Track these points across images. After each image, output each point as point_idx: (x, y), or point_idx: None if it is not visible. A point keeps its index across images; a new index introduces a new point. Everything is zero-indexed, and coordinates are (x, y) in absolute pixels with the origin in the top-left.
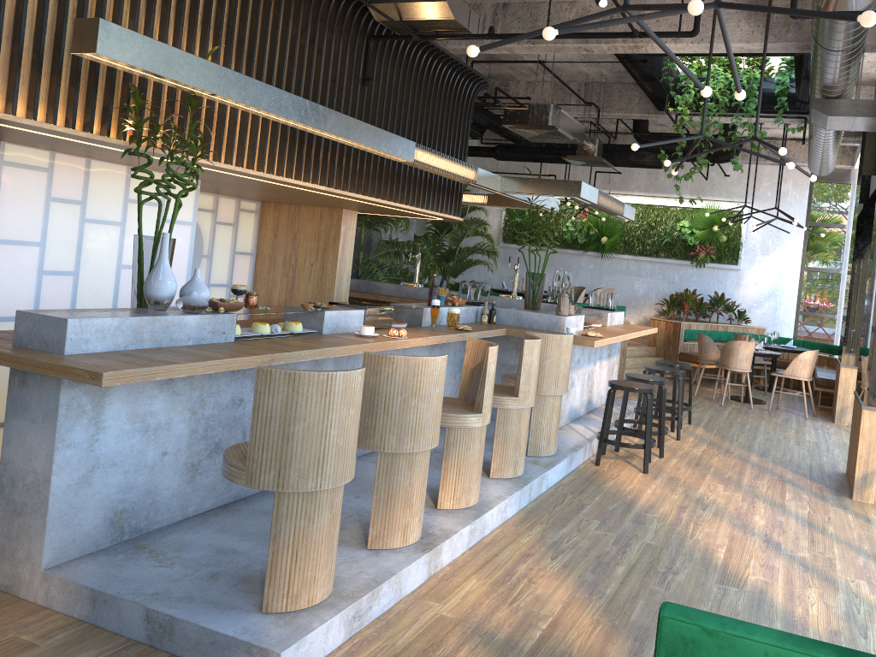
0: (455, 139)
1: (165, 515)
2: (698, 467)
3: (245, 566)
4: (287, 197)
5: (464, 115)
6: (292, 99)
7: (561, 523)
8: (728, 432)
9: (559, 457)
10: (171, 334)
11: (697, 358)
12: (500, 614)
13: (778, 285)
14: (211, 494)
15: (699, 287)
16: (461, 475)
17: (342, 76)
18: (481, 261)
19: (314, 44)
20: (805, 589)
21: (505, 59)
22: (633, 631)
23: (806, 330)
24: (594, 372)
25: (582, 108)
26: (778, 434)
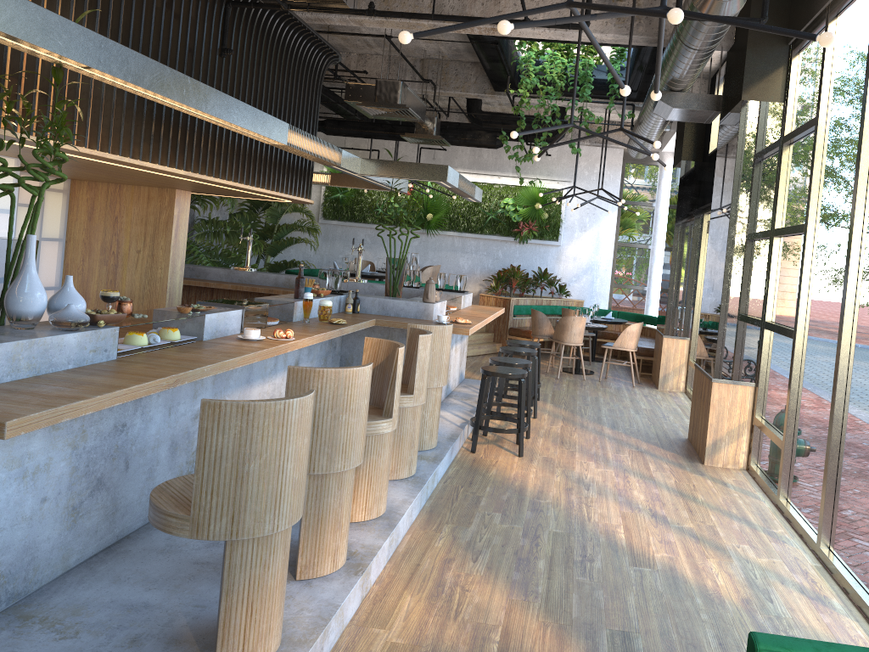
0: (307, 117)
1: (45, 571)
2: (564, 445)
3: (168, 622)
4: (117, 177)
5: (315, 90)
6: (174, 76)
7: (466, 520)
8: (575, 406)
9: (441, 449)
10: (50, 359)
11: (527, 332)
12: (450, 632)
13: (594, 260)
14: (94, 537)
15: (522, 263)
16: (373, 484)
17: (200, 45)
18: (303, 239)
19: (172, 8)
20: (705, 561)
21: (340, 29)
22: (581, 629)
23: (619, 301)
24: (452, 356)
25: (417, 84)
26: (617, 404)
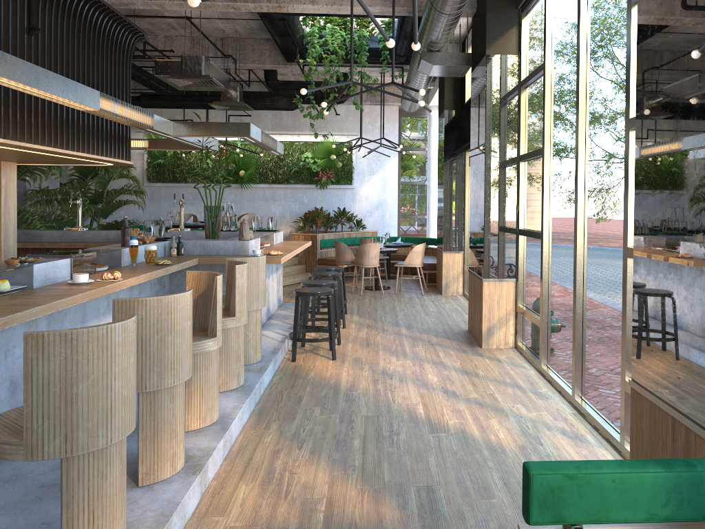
0: (120, 89)
1: None
2: (370, 346)
3: None
4: None
5: (126, 65)
6: None
7: (290, 416)
8: (376, 315)
9: (266, 361)
10: None
11: (333, 261)
12: (281, 509)
13: (383, 197)
14: None
15: (324, 205)
16: (204, 396)
17: (7, 25)
18: (131, 201)
19: None
20: (488, 421)
21: (145, 15)
22: (392, 489)
23: (406, 229)
24: (269, 284)
25: (220, 60)
26: (410, 310)
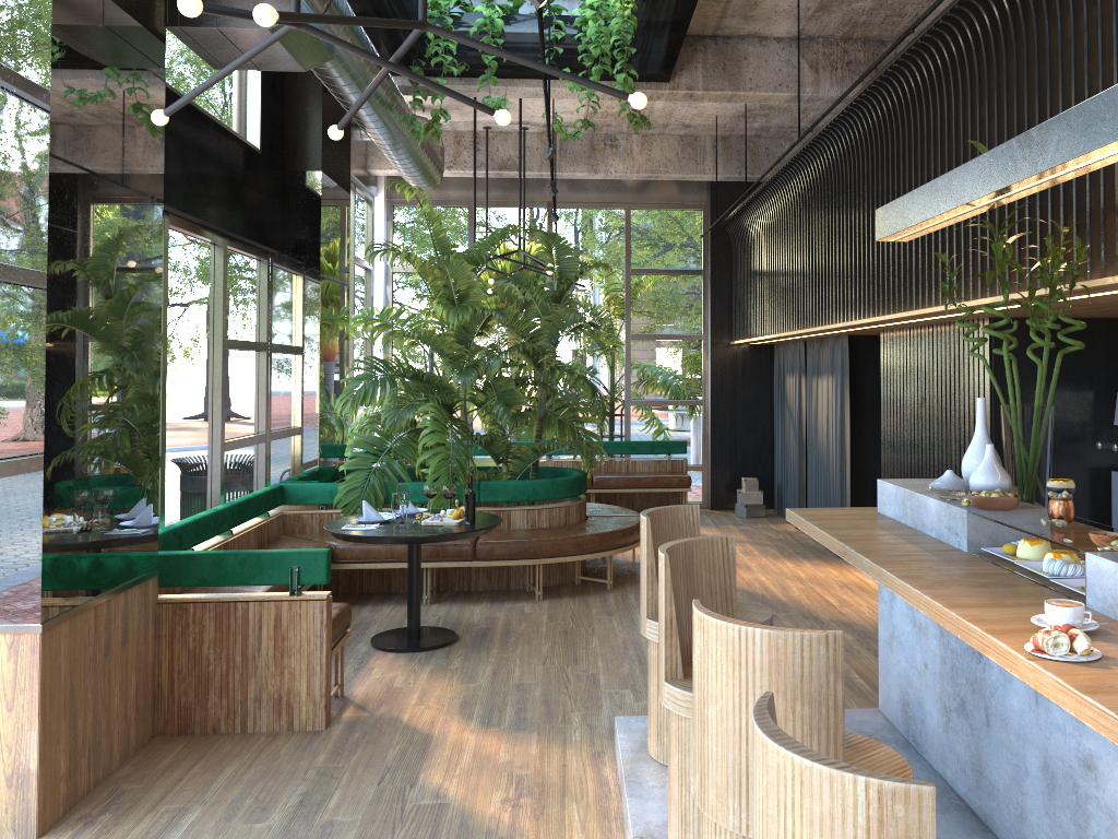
0: None
1: (930, 750)
2: None
3: None
4: None
5: None
6: (994, 157)
7: None
8: None
9: None
10: (921, 517)
11: None
12: None
13: None
14: (962, 775)
15: None
16: None
17: None
18: None
19: None
20: None
21: None
22: None
23: None
24: None
25: None
26: None
